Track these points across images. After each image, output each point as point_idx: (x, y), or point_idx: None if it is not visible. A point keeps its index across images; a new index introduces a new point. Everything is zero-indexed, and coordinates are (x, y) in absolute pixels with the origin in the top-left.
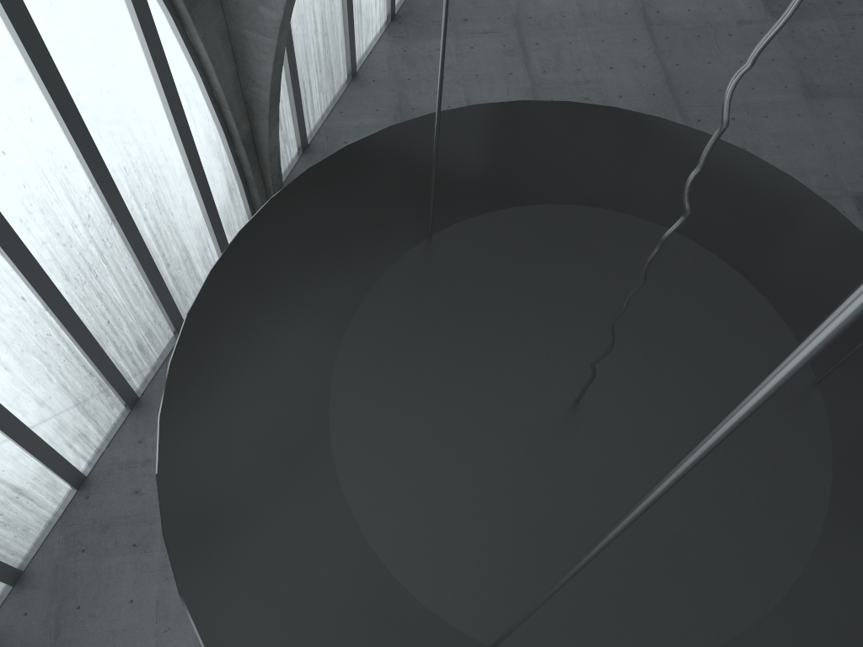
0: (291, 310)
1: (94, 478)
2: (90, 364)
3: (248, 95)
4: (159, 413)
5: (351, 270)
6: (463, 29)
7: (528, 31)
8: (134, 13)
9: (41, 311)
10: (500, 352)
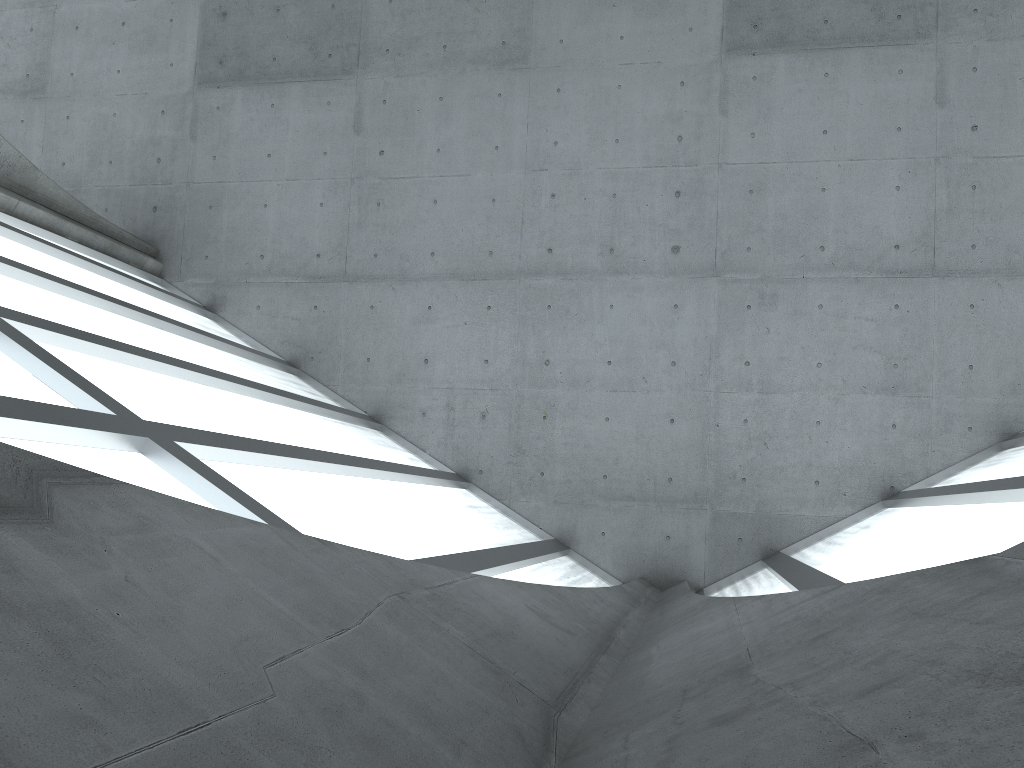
0: None
1: (460, 464)
2: (332, 418)
3: (2, 178)
4: None
5: None
6: None
7: None
8: None
9: (272, 405)
10: None
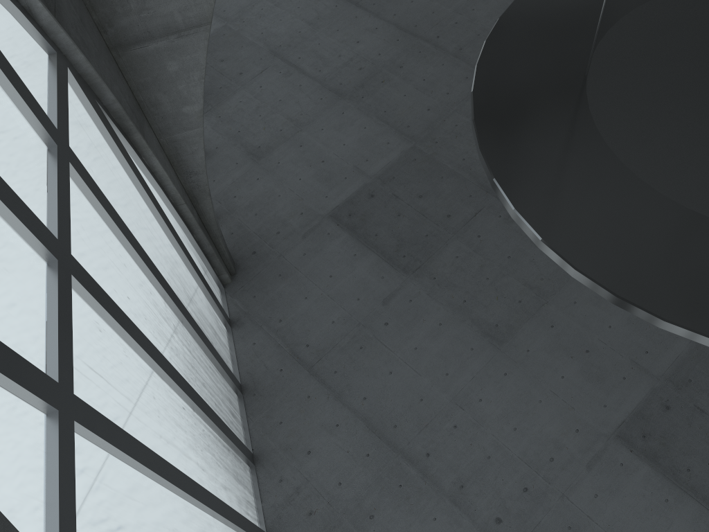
0: (567, 163)
1: (273, 529)
2: (225, 442)
3: (188, 187)
4: (573, 266)
5: (570, 120)
6: (244, 79)
7: (287, 54)
8: (121, 157)
9: (193, 413)
10: (702, 99)
